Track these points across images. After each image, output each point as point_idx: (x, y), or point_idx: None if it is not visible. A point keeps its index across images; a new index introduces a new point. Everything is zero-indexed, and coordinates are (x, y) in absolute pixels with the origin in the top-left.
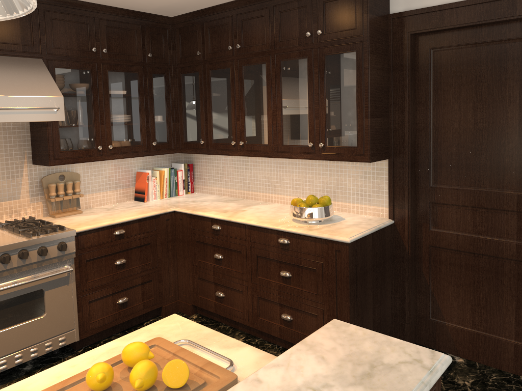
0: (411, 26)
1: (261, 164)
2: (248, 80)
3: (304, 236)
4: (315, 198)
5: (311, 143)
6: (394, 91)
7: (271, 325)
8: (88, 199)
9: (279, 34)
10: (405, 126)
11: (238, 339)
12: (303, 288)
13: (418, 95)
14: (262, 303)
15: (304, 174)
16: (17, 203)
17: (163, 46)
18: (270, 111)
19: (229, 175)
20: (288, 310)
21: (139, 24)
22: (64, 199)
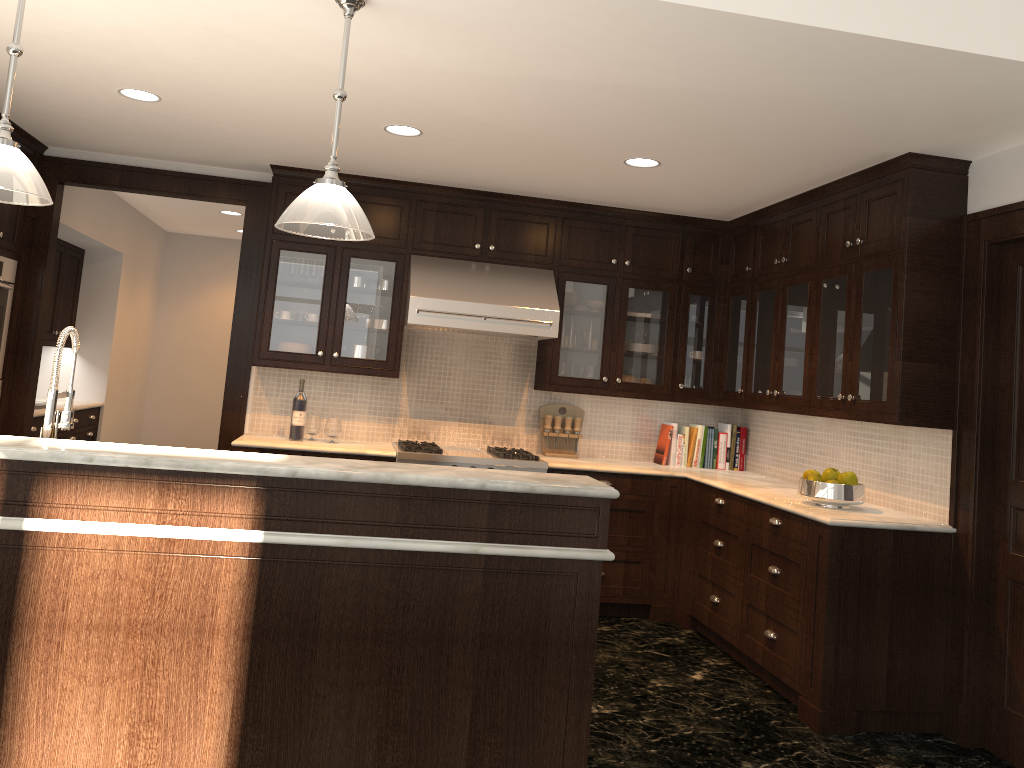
0: (988, 233)
1: (817, 432)
2: (790, 305)
3: (793, 516)
4: (833, 473)
5: (840, 395)
6: (965, 327)
7: (755, 646)
8: (592, 445)
9: (824, 243)
10: (975, 380)
11: (718, 662)
12: (788, 592)
13: (1002, 336)
14: (751, 613)
15: (862, 449)
16: (511, 430)
17: (712, 258)
18: (807, 349)
19: (783, 448)
20: (772, 625)
21: (679, 231)
22: (558, 436)
